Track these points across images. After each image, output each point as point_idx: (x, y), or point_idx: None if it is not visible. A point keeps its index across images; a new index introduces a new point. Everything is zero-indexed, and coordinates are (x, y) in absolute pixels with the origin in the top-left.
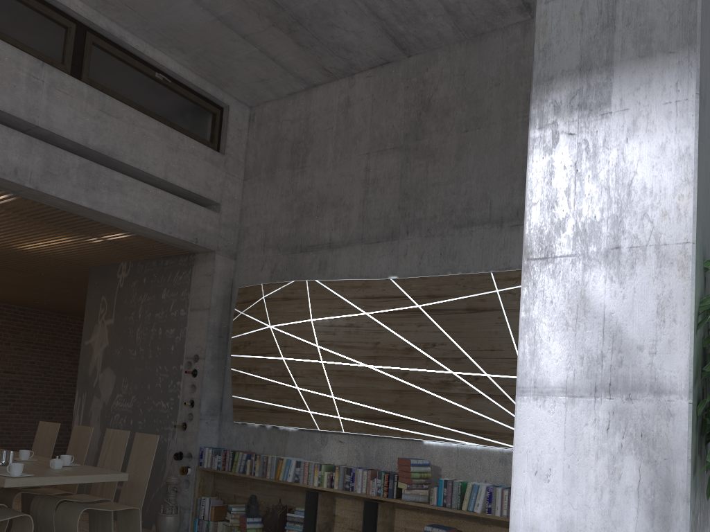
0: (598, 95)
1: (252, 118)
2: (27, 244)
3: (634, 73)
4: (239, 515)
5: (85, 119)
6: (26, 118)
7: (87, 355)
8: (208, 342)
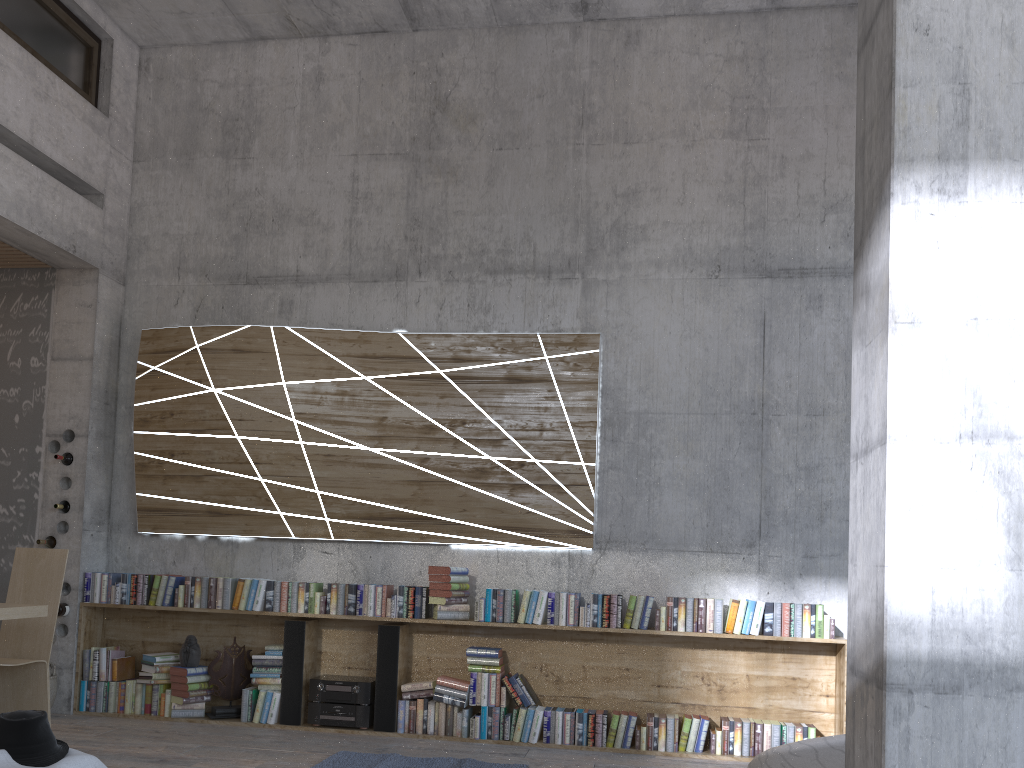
0: (955, 184)
1: (146, 65)
2: None
3: (986, 172)
4: (166, 667)
5: None
6: None
7: None
8: (92, 411)
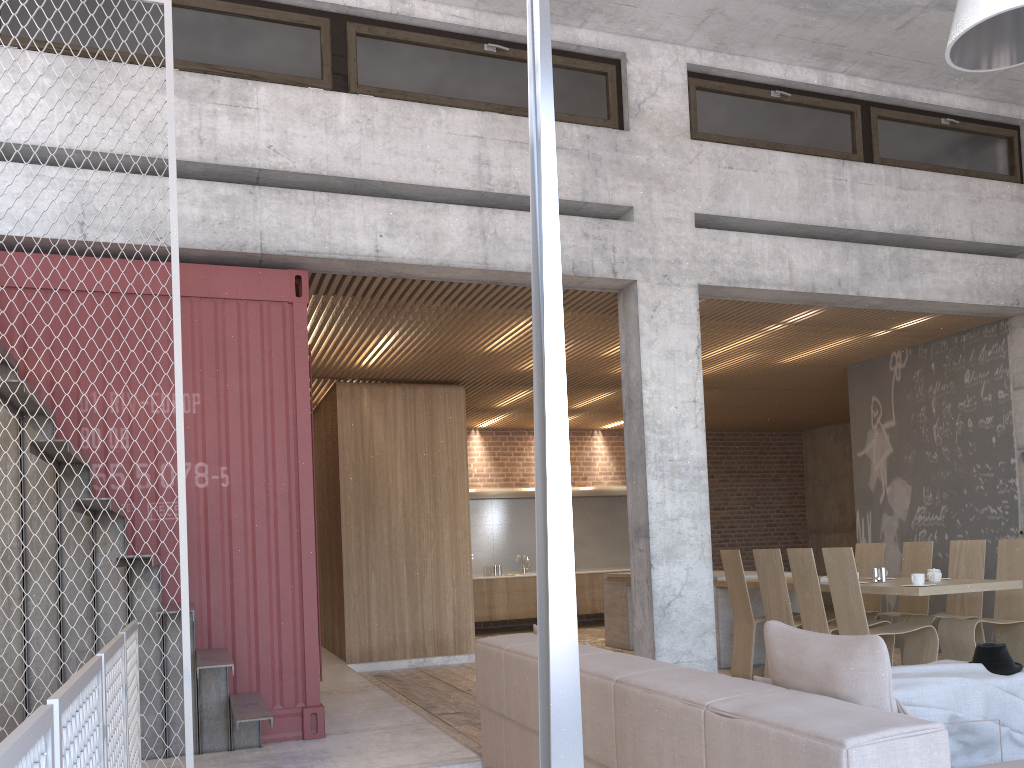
0: None
1: None
2: (793, 355)
3: None
4: None
5: (886, 204)
6: (838, 225)
7: (862, 468)
8: None
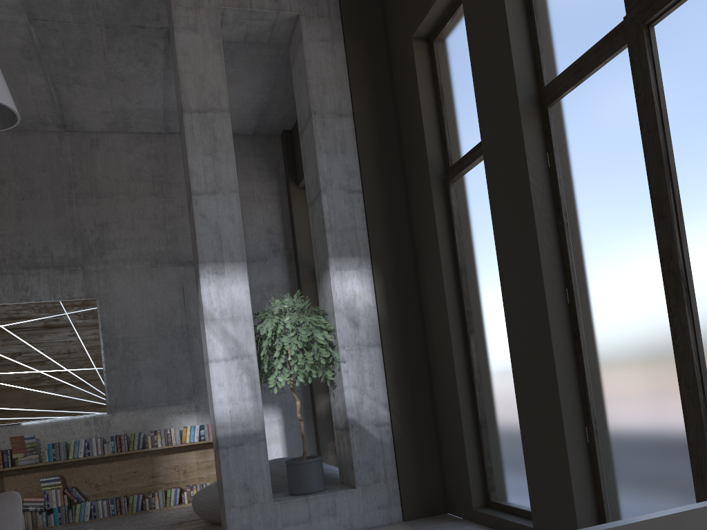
0: (221, 270)
1: None
2: None
3: (230, 266)
4: None
5: None
6: None
7: None
8: None
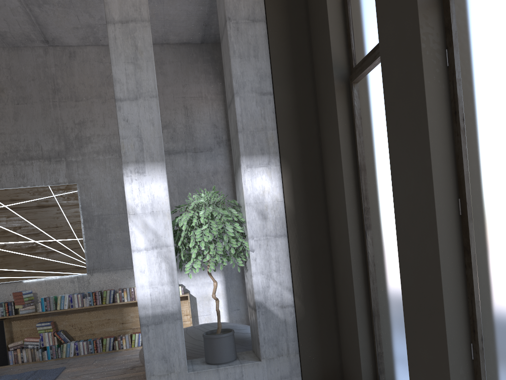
0: (142, 169)
1: None
2: None
3: (150, 165)
4: None
5: None
6: None
7: None
8: None
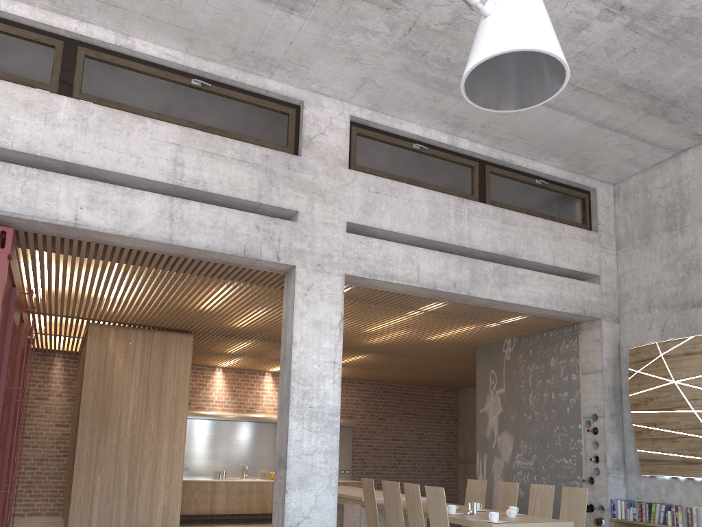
0: None
1: (617, 193)
2: (435, 335)
3: None
4: None
5: (493, 232)
6: (456, 243)
7: (482, 421)
8: (605, 401)
